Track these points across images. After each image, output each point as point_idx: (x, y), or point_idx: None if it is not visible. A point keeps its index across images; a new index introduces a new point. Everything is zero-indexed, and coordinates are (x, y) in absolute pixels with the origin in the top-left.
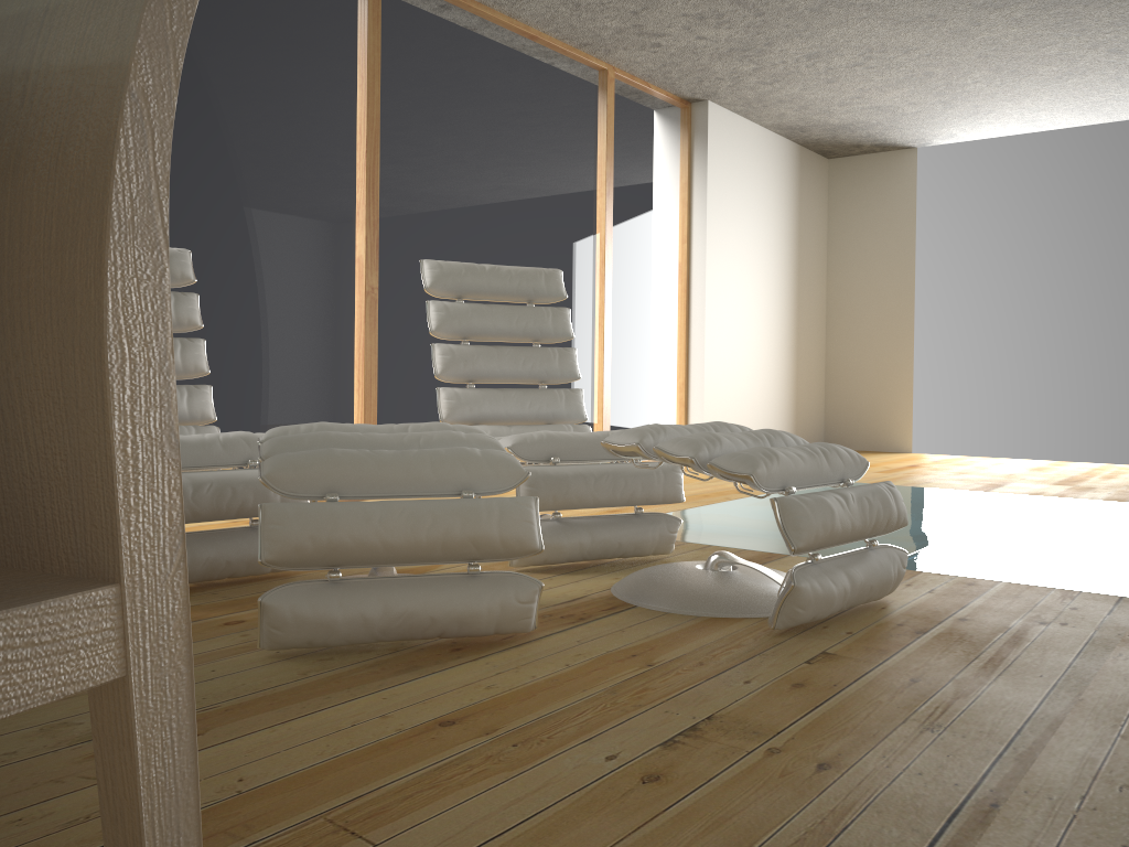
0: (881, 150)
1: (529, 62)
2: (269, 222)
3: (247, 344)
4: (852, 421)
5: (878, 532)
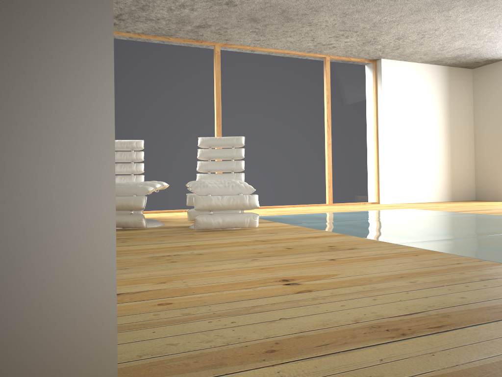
0: (492, 62)
1: (286, 62)
2: (182, 128)
3: (176, 164)
4: (486, 187)
5: (241, 208)
